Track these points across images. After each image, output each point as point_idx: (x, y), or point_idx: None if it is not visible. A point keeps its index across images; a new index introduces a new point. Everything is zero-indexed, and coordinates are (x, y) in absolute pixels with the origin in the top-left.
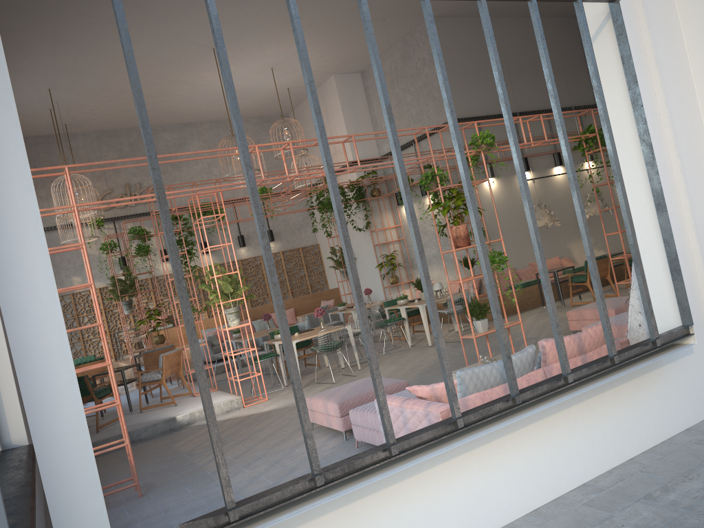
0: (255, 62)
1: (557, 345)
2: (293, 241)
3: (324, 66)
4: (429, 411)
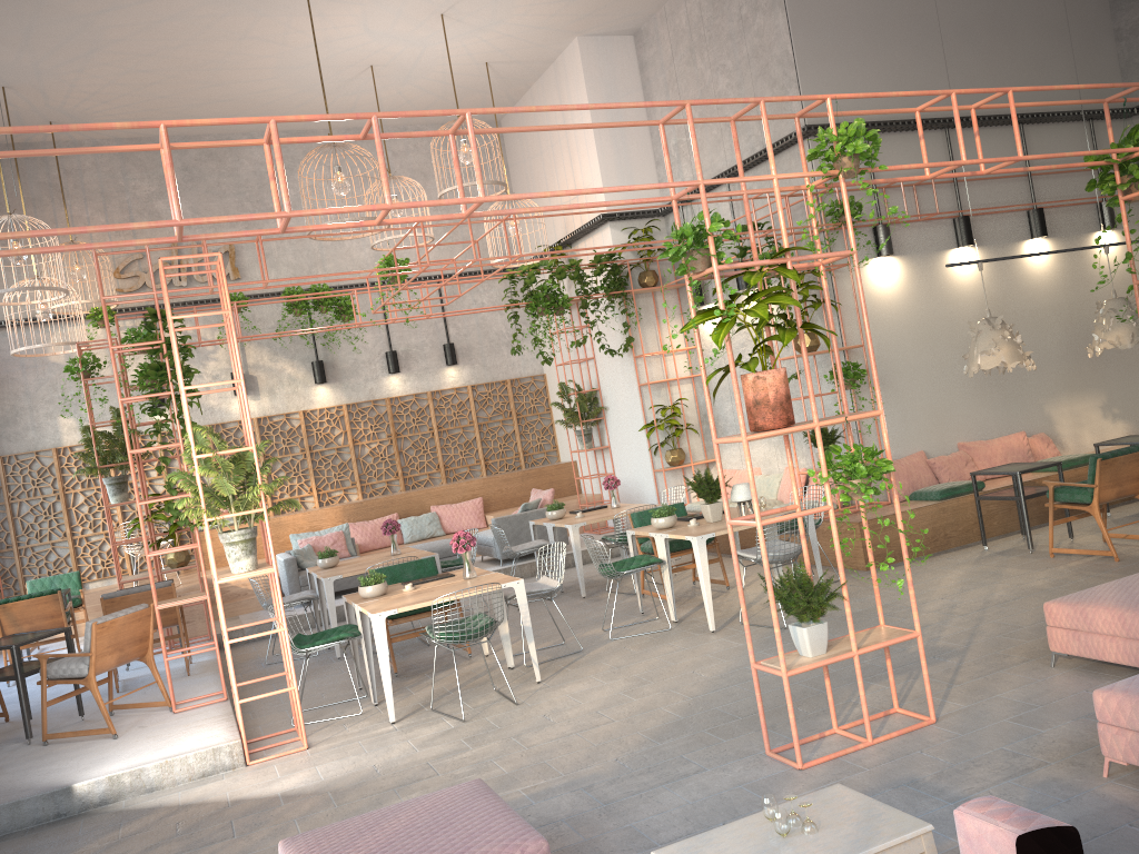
0: None
1: None
2: (496, 367)
3: (553, 15)
4: None
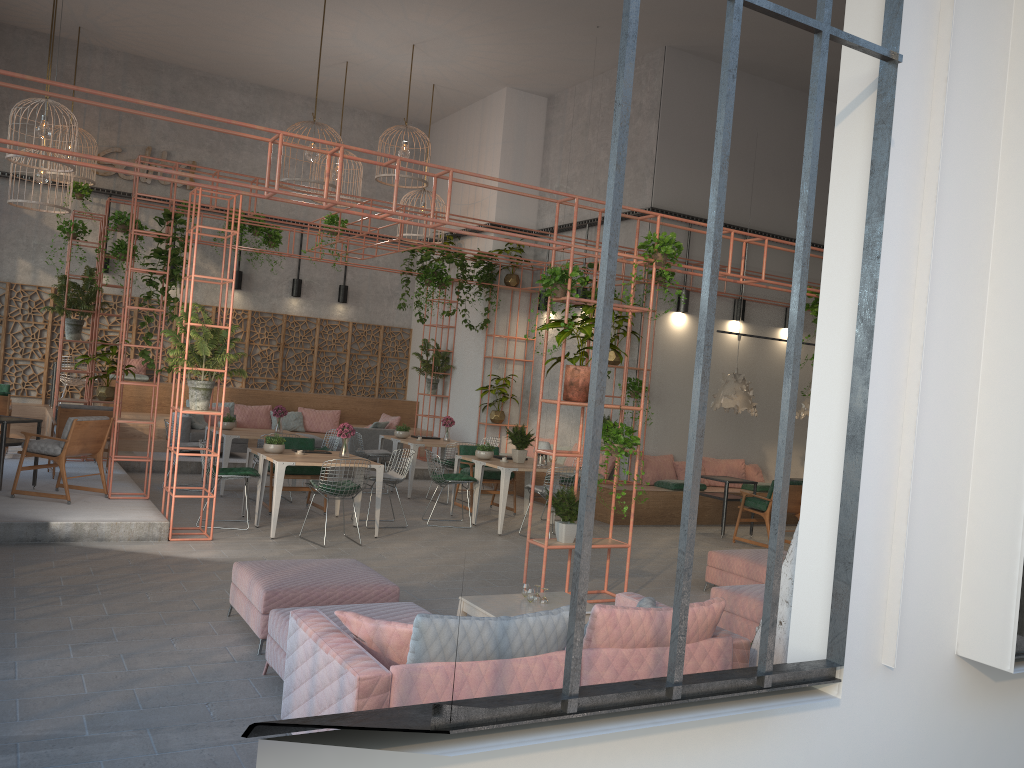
0: (389, 26)
1: (569, 637)
2: (375, 313)
3: (494, 68)
4: (345, 669)
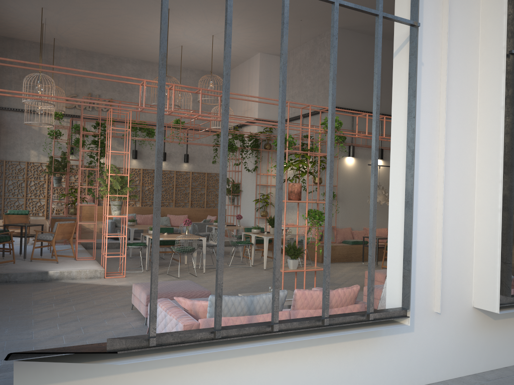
0: (200, 27)
1: (273, 296)
2: (202, 167)
3: (253, 44)
4: (178, 321)
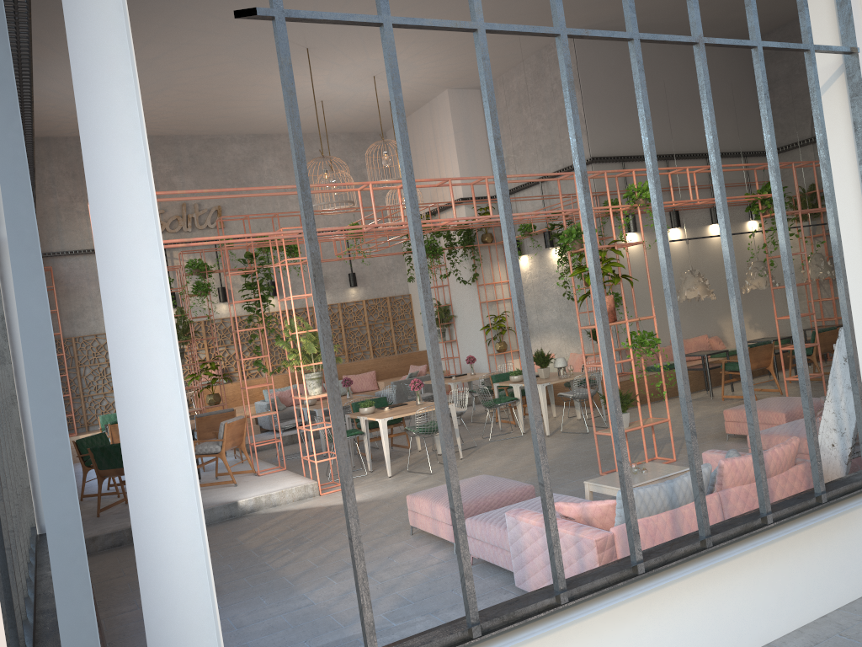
0: (355, 67)
1: (756, 477)
2: (380, 289)
3: (437, 78)
4: (580, 537)
